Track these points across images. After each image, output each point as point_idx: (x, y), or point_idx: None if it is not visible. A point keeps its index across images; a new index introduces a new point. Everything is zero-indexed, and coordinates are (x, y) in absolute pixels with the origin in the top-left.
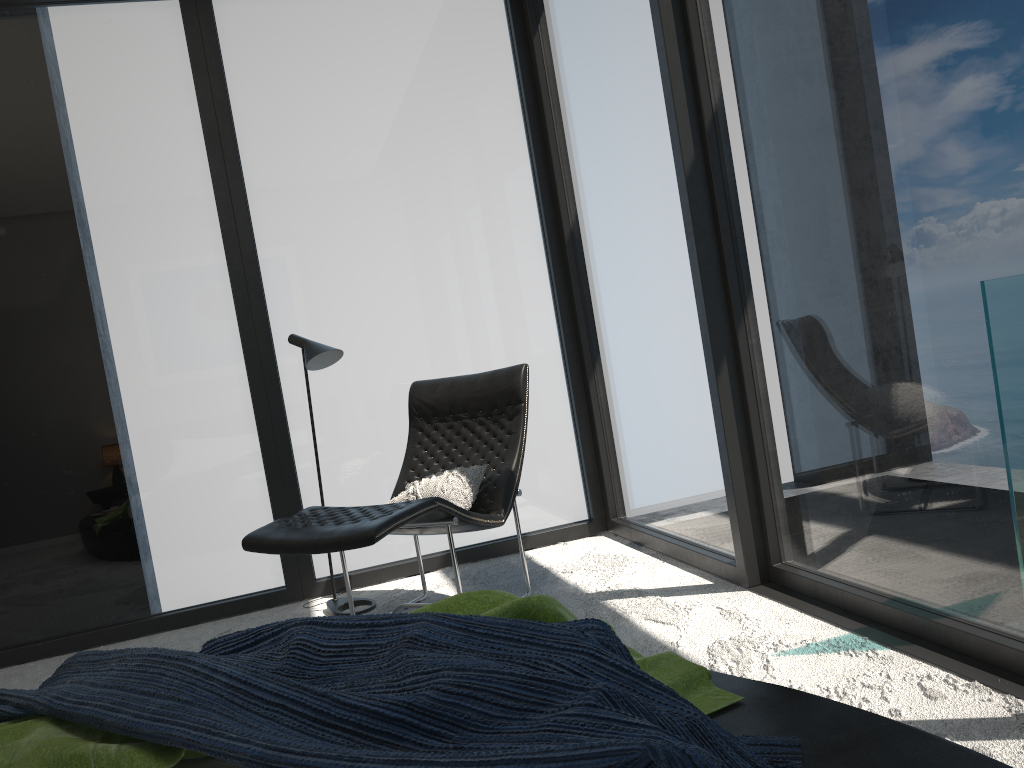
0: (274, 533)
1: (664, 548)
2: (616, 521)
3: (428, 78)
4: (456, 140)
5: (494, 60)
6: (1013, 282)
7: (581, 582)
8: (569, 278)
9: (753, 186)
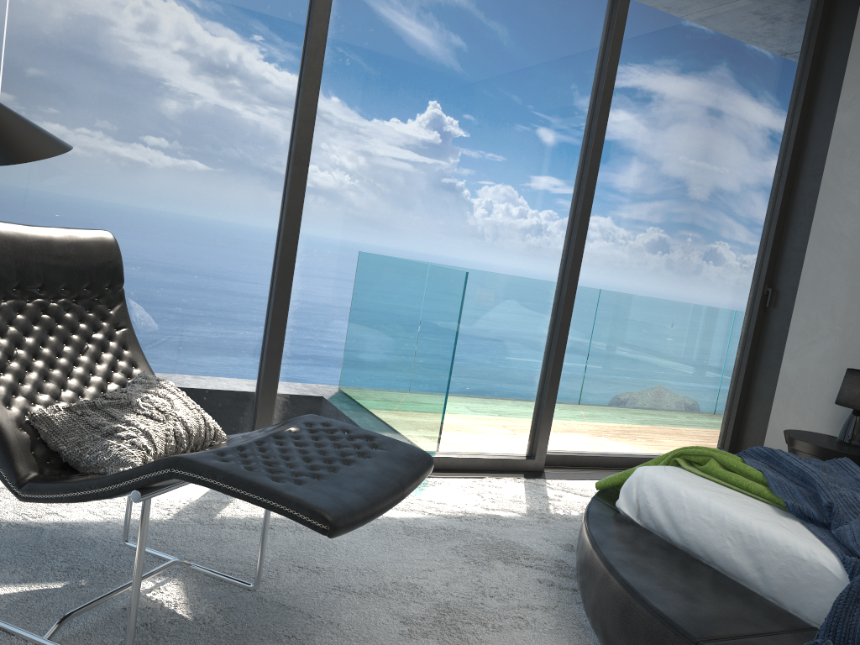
0: (339, 495)
1: None
2: None
3: None
4: None
5: None
6: (530, 285)
7: (114, 515)
8: None
9: (353, 151)
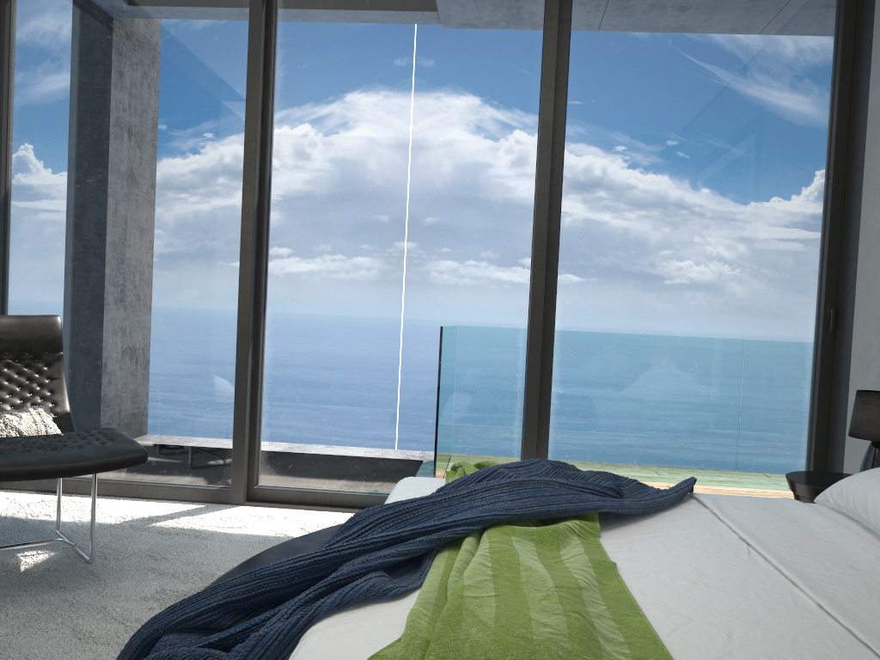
0: None
1: (109, 490)
2: None
3: None
4: None
5: None
6: (491, 331)
7: (83, 519)
8: None
9: (302, 235)
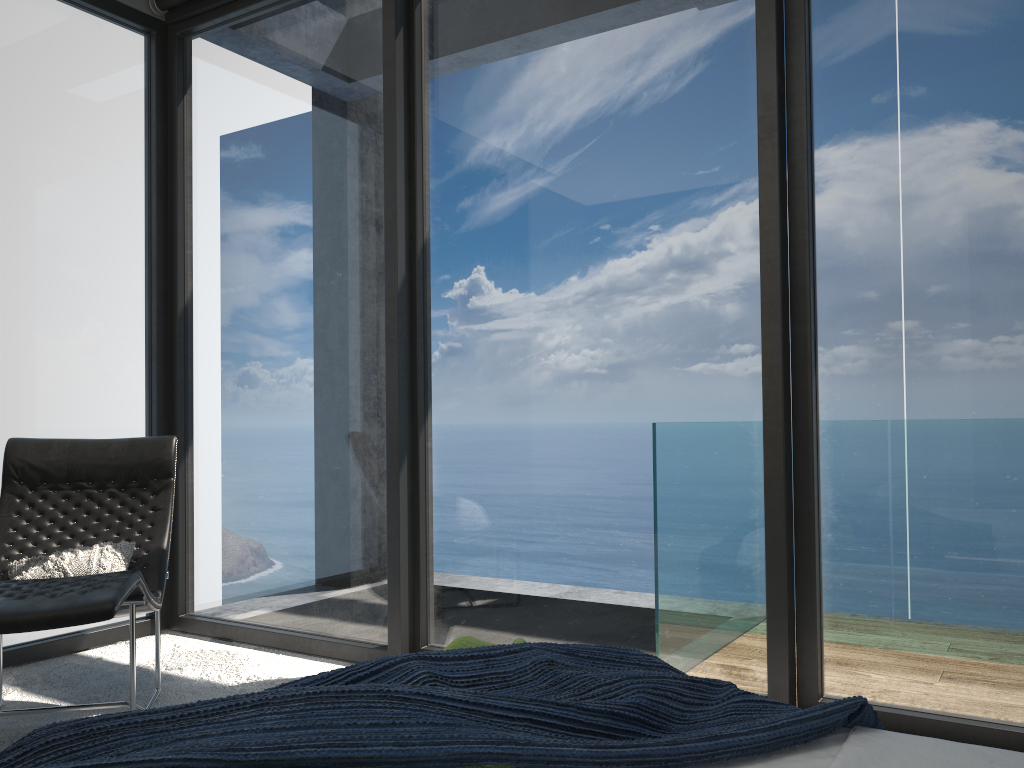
0: None
1: (273, 641)
2: (189, 617)
3: (58, 101)
4: (77, 177)
5: (130, 110)
6: (709, 426)
7: (207, 676)
8: (174, 354)
9: (462, 314)
